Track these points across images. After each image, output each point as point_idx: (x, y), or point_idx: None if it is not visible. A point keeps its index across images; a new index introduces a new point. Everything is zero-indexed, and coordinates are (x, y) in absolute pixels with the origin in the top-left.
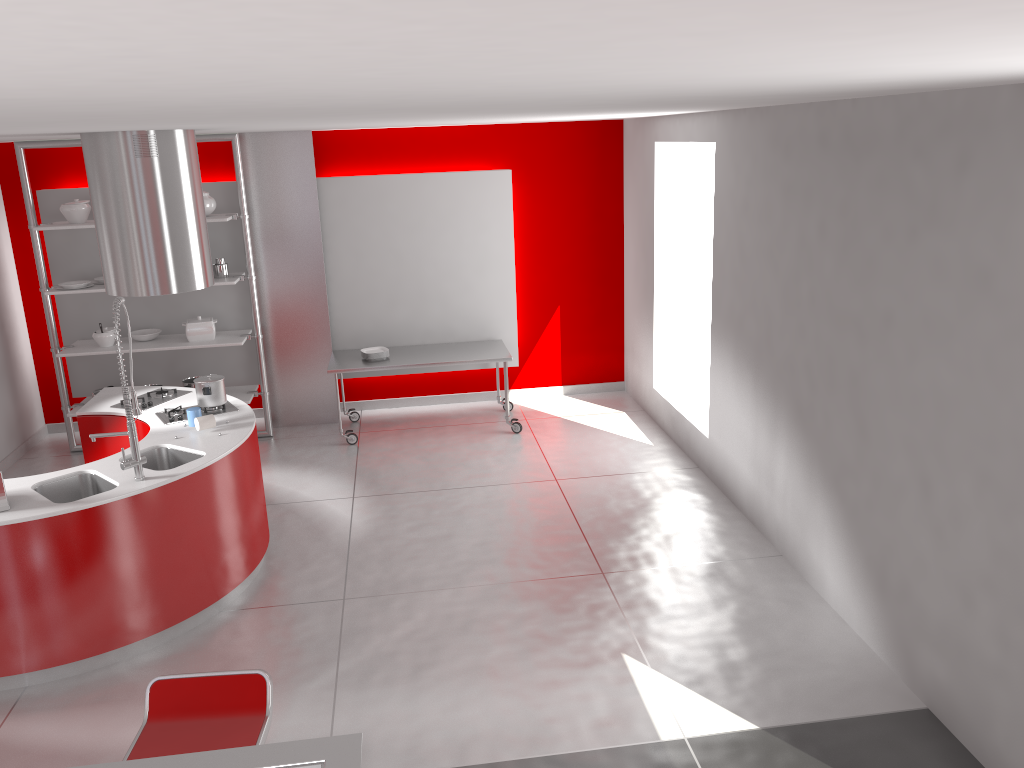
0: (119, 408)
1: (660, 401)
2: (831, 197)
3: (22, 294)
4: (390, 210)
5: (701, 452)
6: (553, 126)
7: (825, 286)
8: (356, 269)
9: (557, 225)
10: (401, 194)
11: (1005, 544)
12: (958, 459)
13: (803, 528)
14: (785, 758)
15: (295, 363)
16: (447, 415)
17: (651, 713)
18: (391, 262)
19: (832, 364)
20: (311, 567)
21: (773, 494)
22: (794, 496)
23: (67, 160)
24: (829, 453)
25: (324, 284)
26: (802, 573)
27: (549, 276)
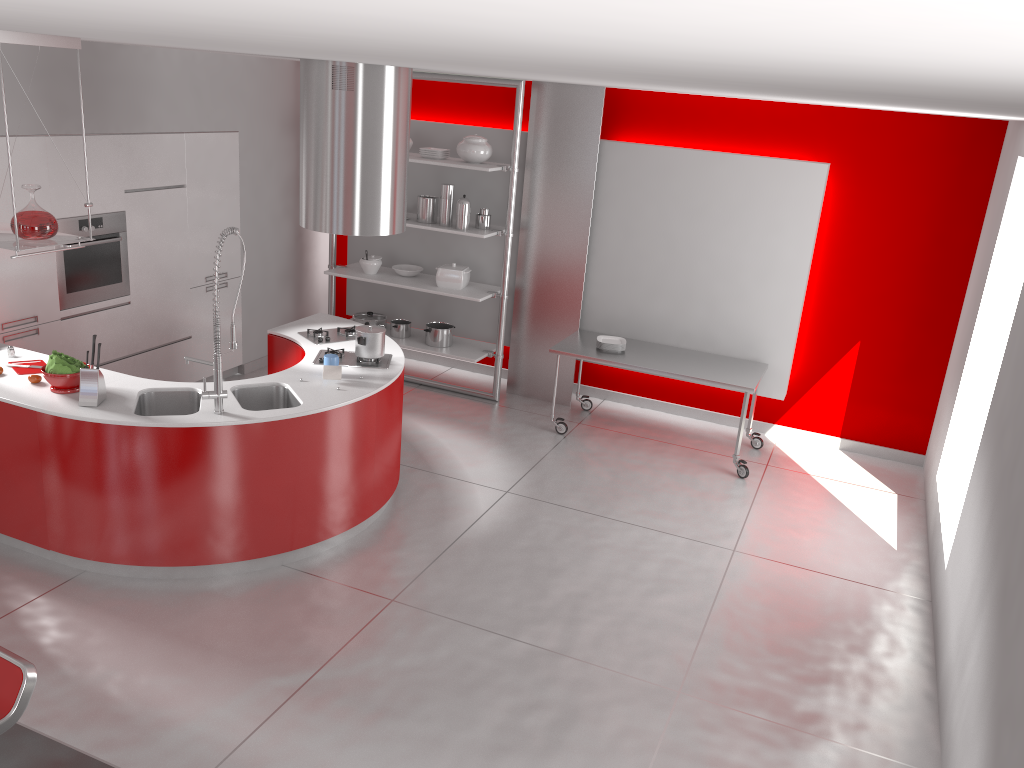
0: (302, 336)
1: (934, 497)
2: None
3: None
4: (673, 189)
5: (937, 584)
6: (905, 118)
7: None
8: (622, 247)
9: (880, 242)
10: (689, 173)
11: None
12: None
13: (963, 757)
14: None
15: (540, 333)
16: (684, 432)
17: None
18: (662, 247)
19: None
20: (398, 552)
21: (959, 687)
22: (969, 706)
23: None
24: (1006, 673)
25: (584, 257)
26: None
27: (855, 303)
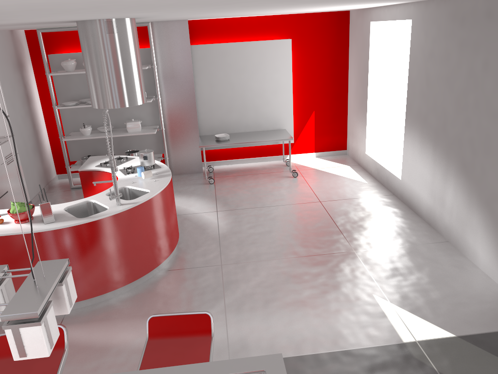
0: (100, 167)
1: (369, 160)
2: (493, 47)
3: (42, 109)
4: (228, 62)
5: (396, 187)
6: (312, 15)
7: (486, 97)
8: (211, 93)
9: (314, 68)
10: (234, 53)
11: None
12: None
13: (463, 228)
14: (473, 353)
15: (180, 142)
16: (257, 168)
17: (395, 327)
18: (229, 89)
19: (488, 140)
20: (201, 248)
21: (443, 209)
22: (458, 211)
23: (62, 38)
24: (484, 188)
25: (195, 101)
26: (461, 251)
27: (309, 95)
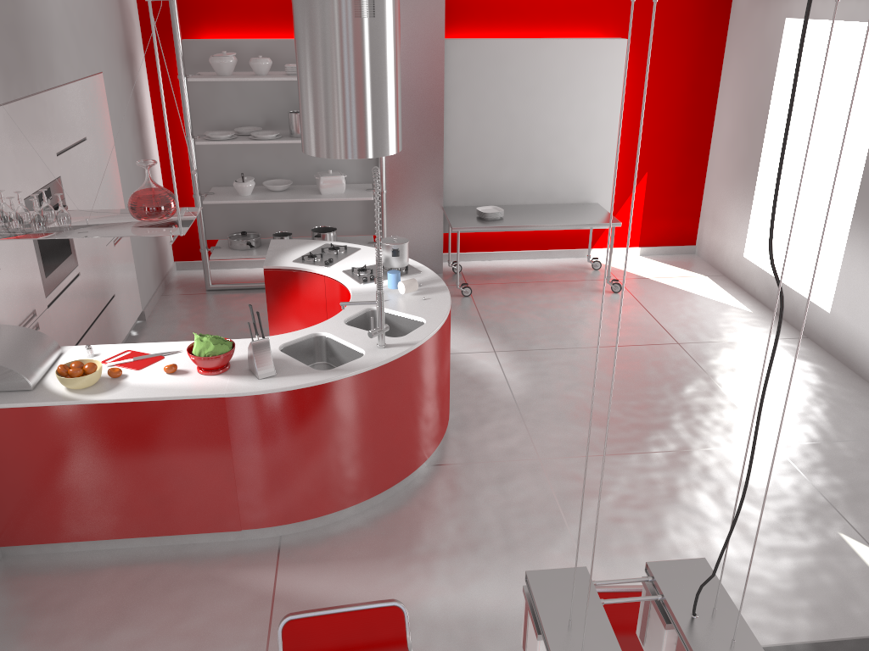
0: (302, 263)
1: (753, 270)
2: None
3: (157, 140)
4: (509, 74)
5: (815, 324)
6: None
7: None
8: (471, 130)
9: (656, 95)
10: (521, 59)
11: None
12: None
13: None
14: None
15: (408, 217)
16: (540, 271)
17: None
18: (504, 125)
19: None
20: (491, 423)
21: None
22: None
23: (204, 10)
24: None
25: (442, 144)
26: None
27: (641, 144)
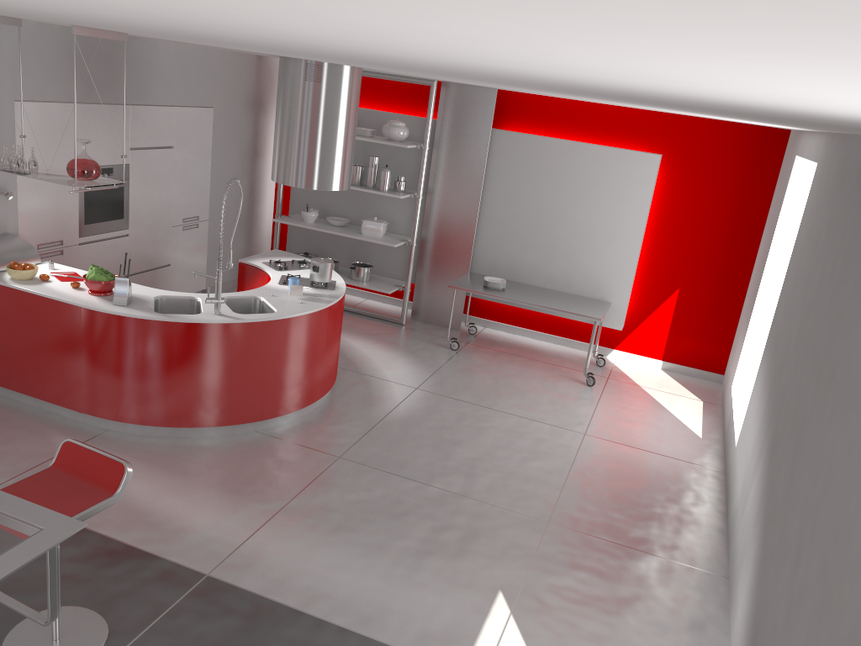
0: (265, 265)
1: (730, 401)
2: (846, 236)
3: None
4: (545, 168)
5: (729, 458)
6: (717, 123)
7: (818, 326)
8: (505, 210)
9: (696, 215)
10: (557, 156)
11: (812, 644)
12: (819, 539)
13: (742, 559)
14: None
15: (439, 273)
16: (546, 353)
17: None
18: (535, 212)
19: (798, 406)
20: (340, 426)
21: (741, 517)
22: (748, 525)
23: None
24: (772, 494)
25: (476, 216)
26: (730, 601)
27: (676, 259)
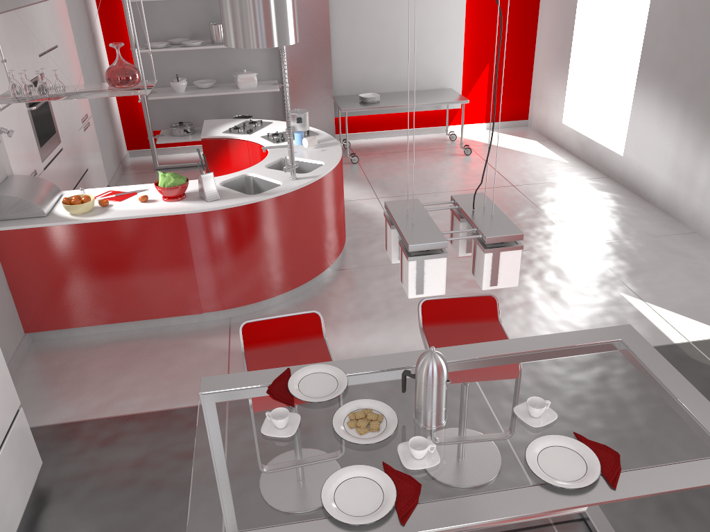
0: (230, 133)
1: (569, 132)
2: None
3: (107, 53)
4: None
5: (613, 166)
6: None
7: None
8: (352, 34)
9: (492, 1)
10: None
11: None
12: None
13: None
14: None
15: (307, 105)
16: (410, 144)
17: (659, 328)
18: (377, 29)
19: None
20: (376, 243)
21: (692, 191)
22: None
23: None
24: None
25: (329, 46)
26: None
27: (483, 41)
